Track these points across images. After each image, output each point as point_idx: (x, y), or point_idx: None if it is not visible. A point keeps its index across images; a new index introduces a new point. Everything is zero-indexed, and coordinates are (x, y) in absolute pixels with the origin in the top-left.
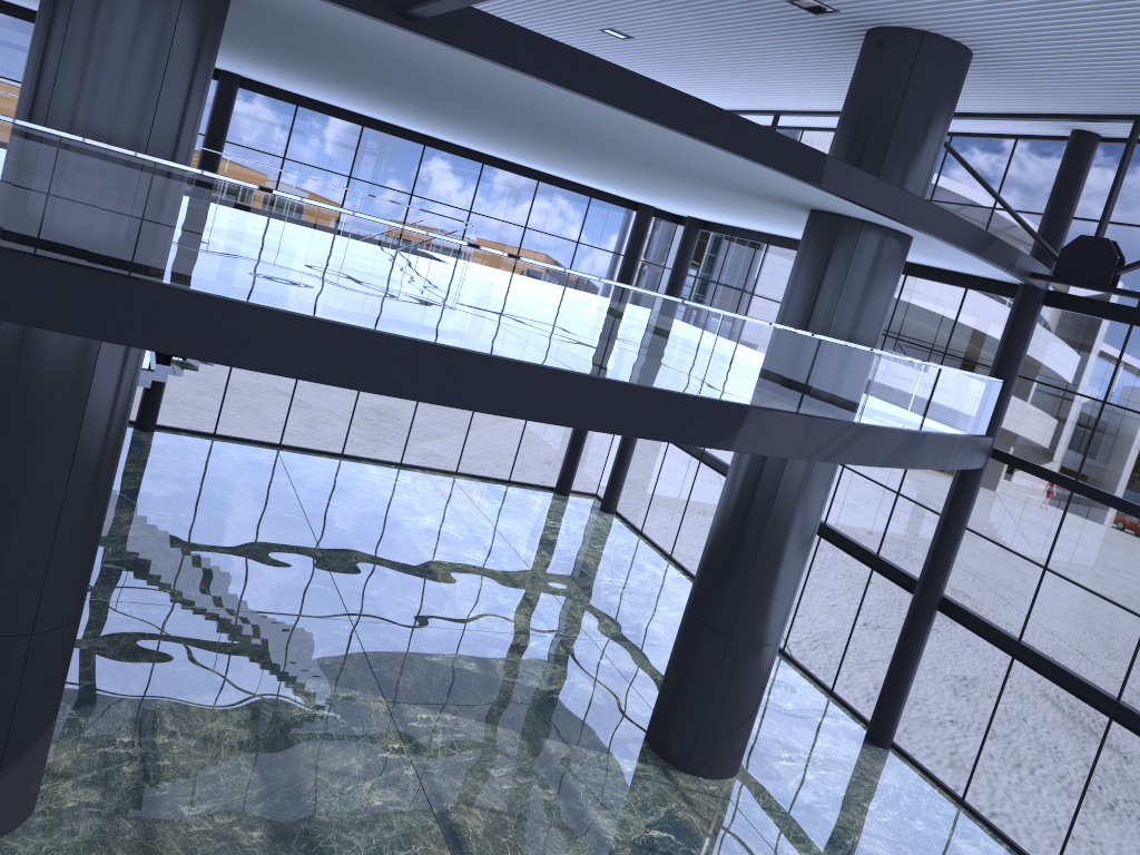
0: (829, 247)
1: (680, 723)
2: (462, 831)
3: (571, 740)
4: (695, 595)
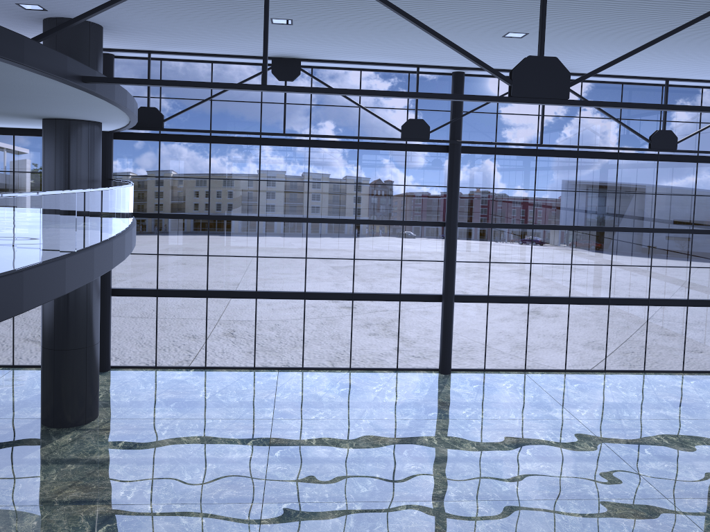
0: (76, 137)
1: (74, 403)
2: (79, 498)
3: (33, 449)
4: (55, 339)
